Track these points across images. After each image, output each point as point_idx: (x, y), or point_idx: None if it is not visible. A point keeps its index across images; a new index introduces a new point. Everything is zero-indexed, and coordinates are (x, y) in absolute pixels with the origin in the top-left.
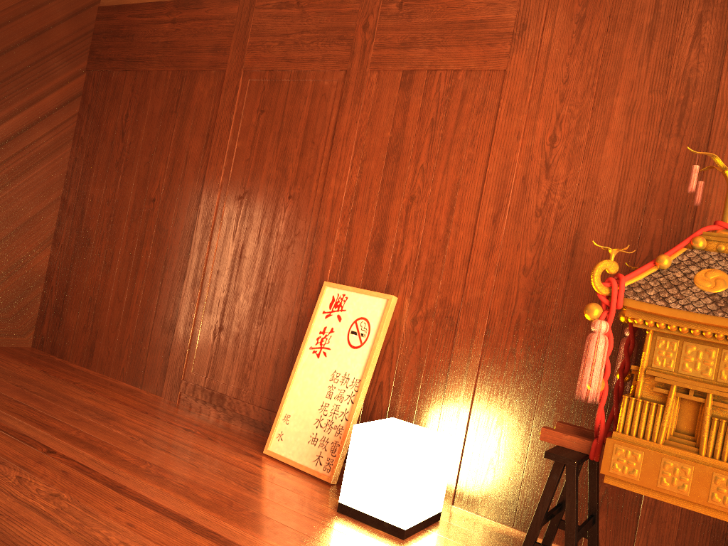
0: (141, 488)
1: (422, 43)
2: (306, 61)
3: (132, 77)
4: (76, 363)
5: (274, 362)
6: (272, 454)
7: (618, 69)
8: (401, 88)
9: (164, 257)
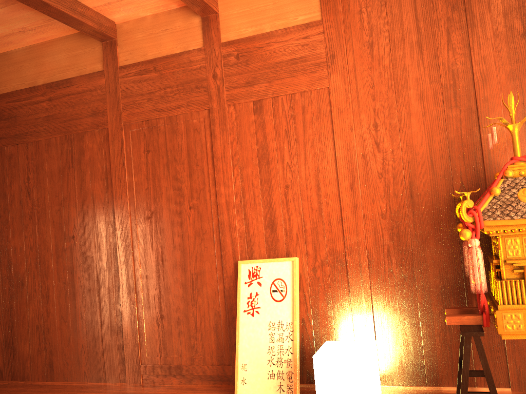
0: None
1: (262, 80)
2: (174, 108)
3: (24, 148)
4: (39, 380)
5: (214, 329)
6: None
7: (405, 72)
8: (255, 113)
9: (96, 278)
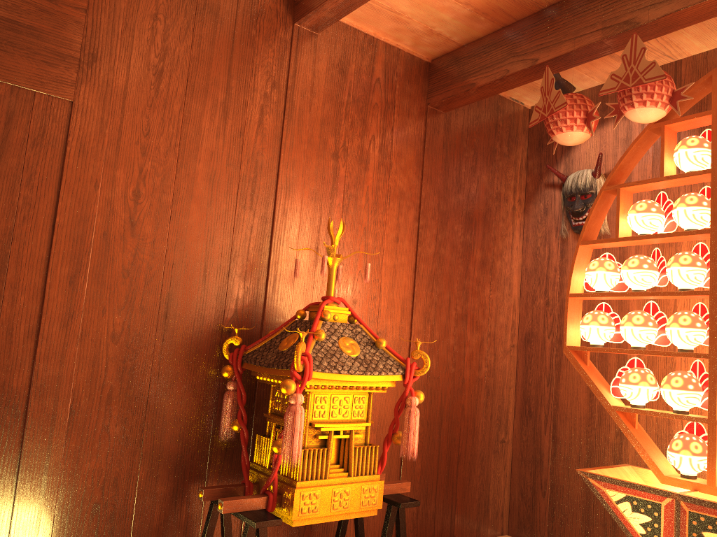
0: None
1: None
2: None
3: None
4: None
5: None
6: None
7: (199, 136)
8: None
9: None
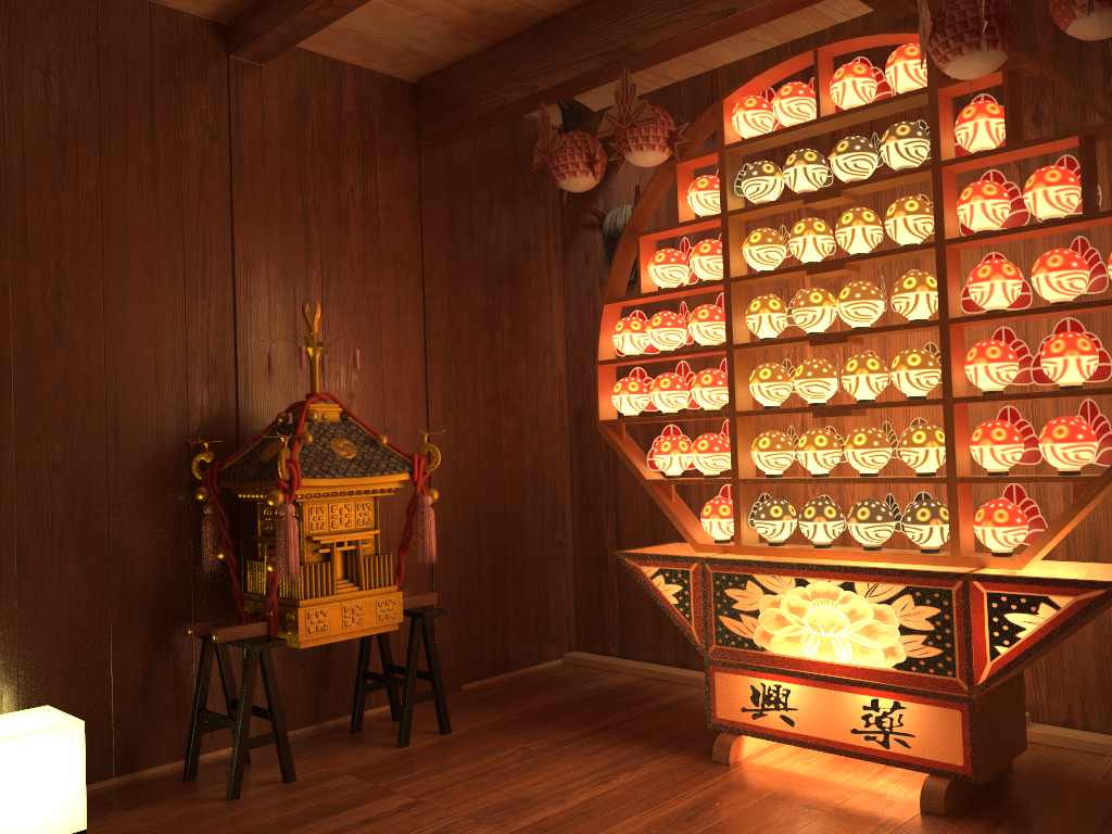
0: None
1: None
2: None
3: None
4: None
5: None
6: None
7: (126, 214)
8: None
9: None
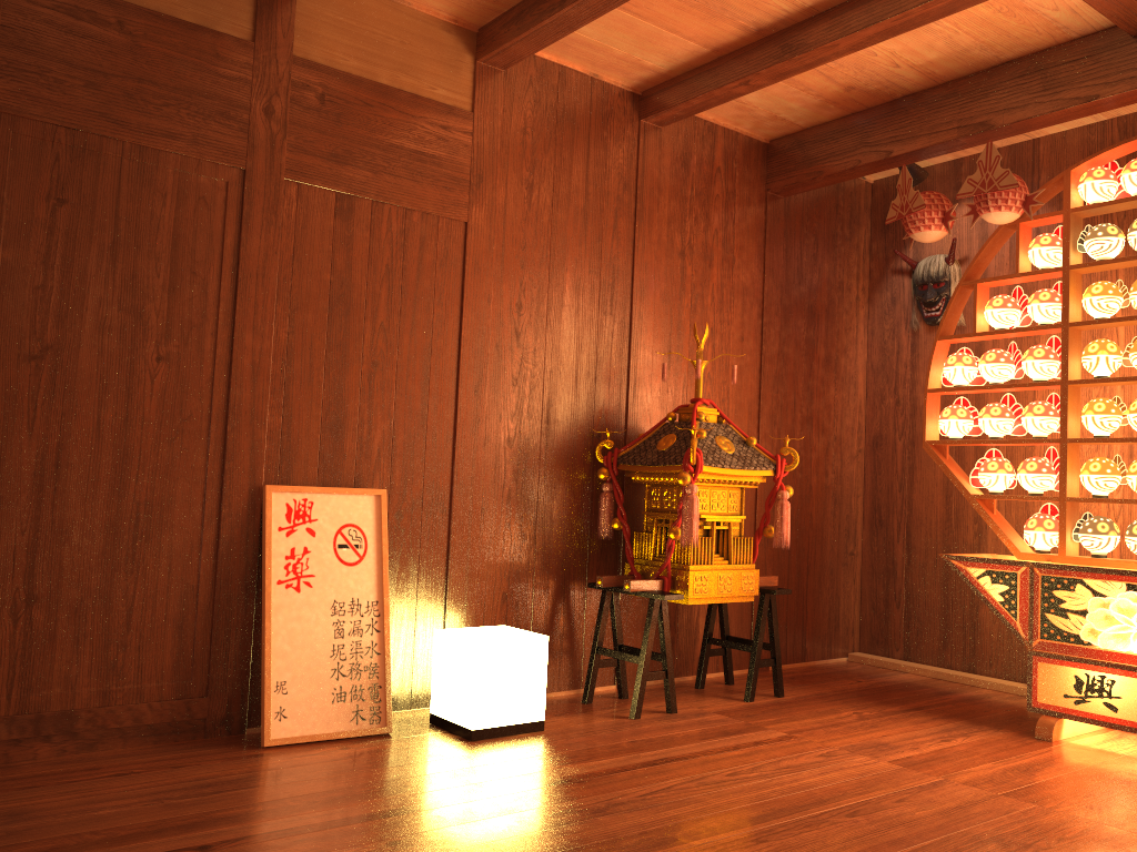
0: (381, 806)
1: (362, 163)
2: (160, 134)
3: None
4: None
5: (177, 624)
6: (283, 741)
7: (565, 245)
8: (338, 216)
9: None
